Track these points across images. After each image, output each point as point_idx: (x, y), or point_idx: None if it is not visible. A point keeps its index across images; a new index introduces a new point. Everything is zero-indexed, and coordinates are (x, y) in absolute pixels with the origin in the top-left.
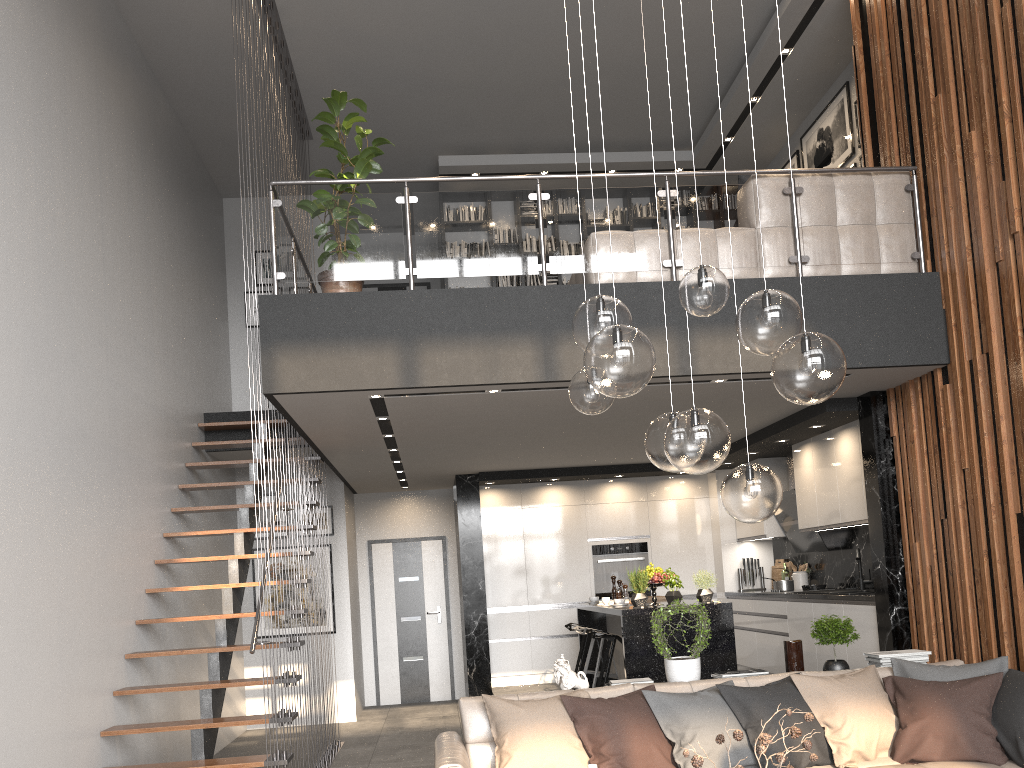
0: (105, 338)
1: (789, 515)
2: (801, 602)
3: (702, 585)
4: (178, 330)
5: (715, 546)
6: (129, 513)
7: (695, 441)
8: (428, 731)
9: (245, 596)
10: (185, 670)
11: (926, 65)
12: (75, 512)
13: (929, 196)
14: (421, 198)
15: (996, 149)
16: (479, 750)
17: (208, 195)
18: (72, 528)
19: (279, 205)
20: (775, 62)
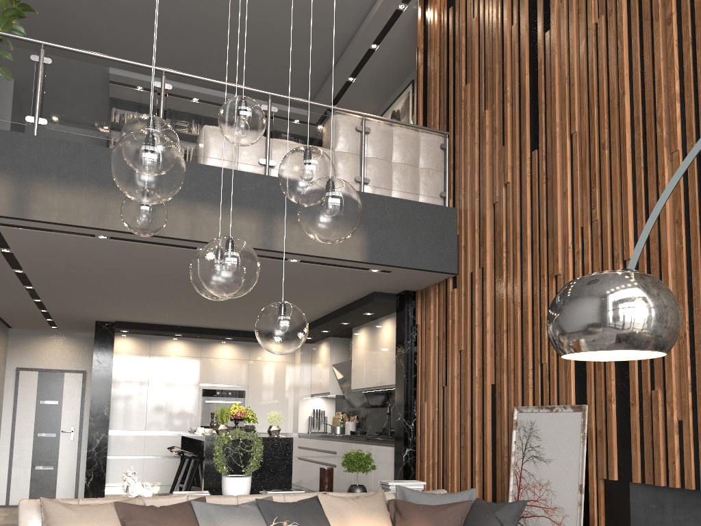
0: None
1: (347, 379)
2: (347, 442)
3: (273, 422)
4: None
5: (295, 398)
6: None
7: (223, 263)
8: None
9: None
10: None
11: (462, 63)
12: None
13: (455, 154)
14: (55, 61)
15: (500, 124)
16: None
17: None
18: None
19: None
20: (366, 53)
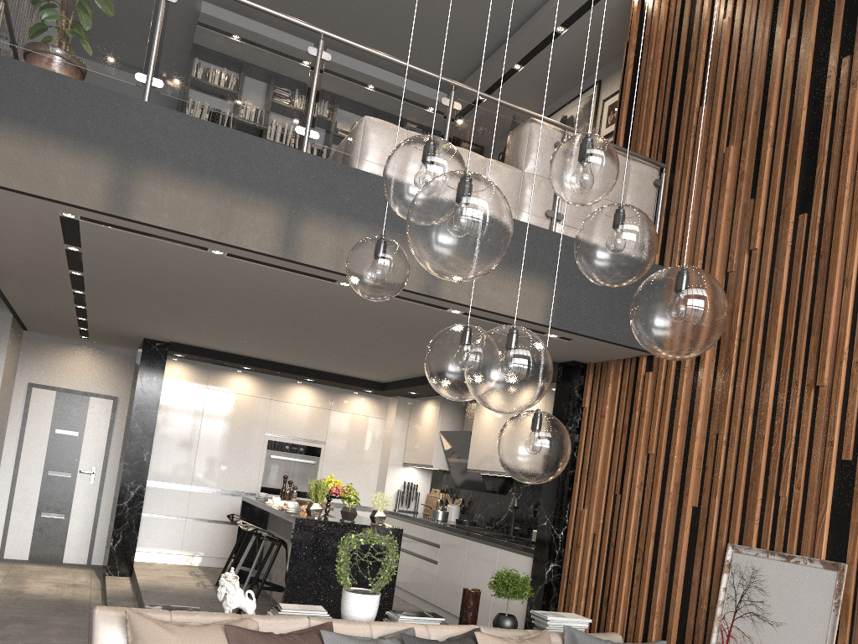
0: None
1: (458, 453)
2: (457, 536)
3: (378, 506)
4: None
5: (382, 465)
6: None
7: (516, 369)
8: (51, 601)
9: None
10: None
11: (698, 75)
12: None
13: (673, 196)
14: (182, 0)
15: (751, 168)
16: None
17: None
18: None
19: None
20: (548, 37)
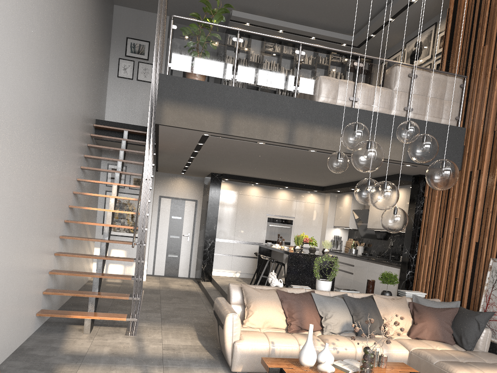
0: (69, 76)
1: (362, 220)
2: (362, 260)
3: (325, 247)
4: (92, 74)
5: (323, 227)
6: (67, 167)
7: (386, 196)
8: (183, 291)
9: (99, 213)
10: (76, 246)
11: (483, 29)
12: (51, 164)
13: (469, 92)
14: (245, 40)
15: None
16: (236, 307)
17: (109, 2)
18: (49, 172)
19: (175, 28)
20: (407, 4)
